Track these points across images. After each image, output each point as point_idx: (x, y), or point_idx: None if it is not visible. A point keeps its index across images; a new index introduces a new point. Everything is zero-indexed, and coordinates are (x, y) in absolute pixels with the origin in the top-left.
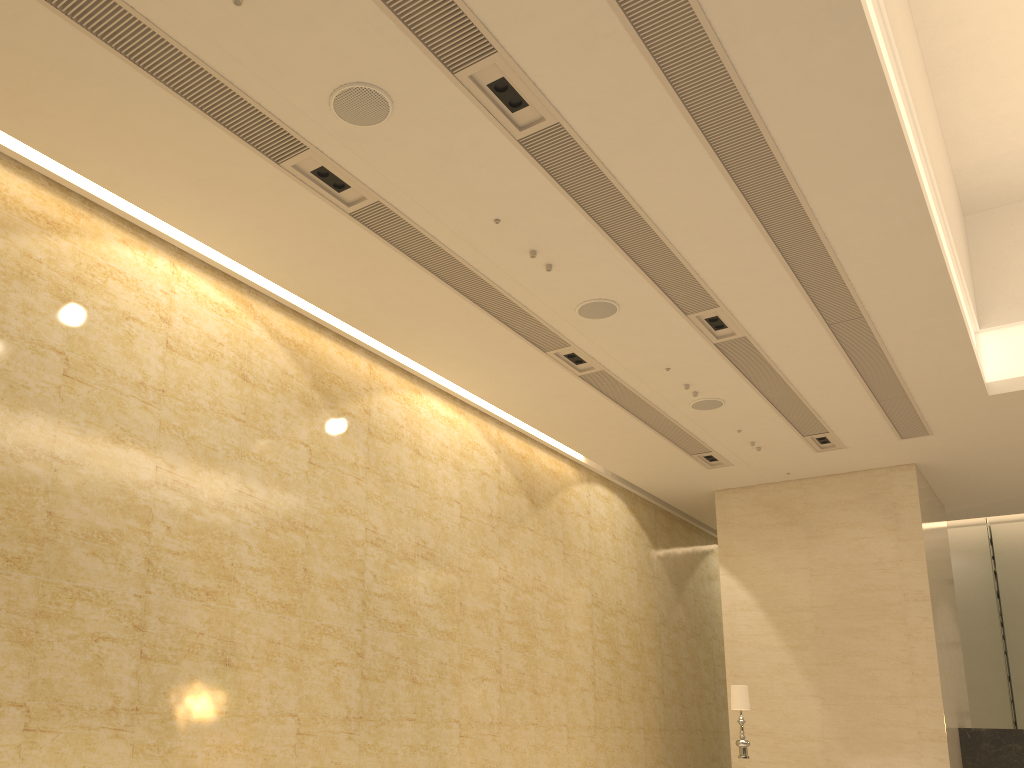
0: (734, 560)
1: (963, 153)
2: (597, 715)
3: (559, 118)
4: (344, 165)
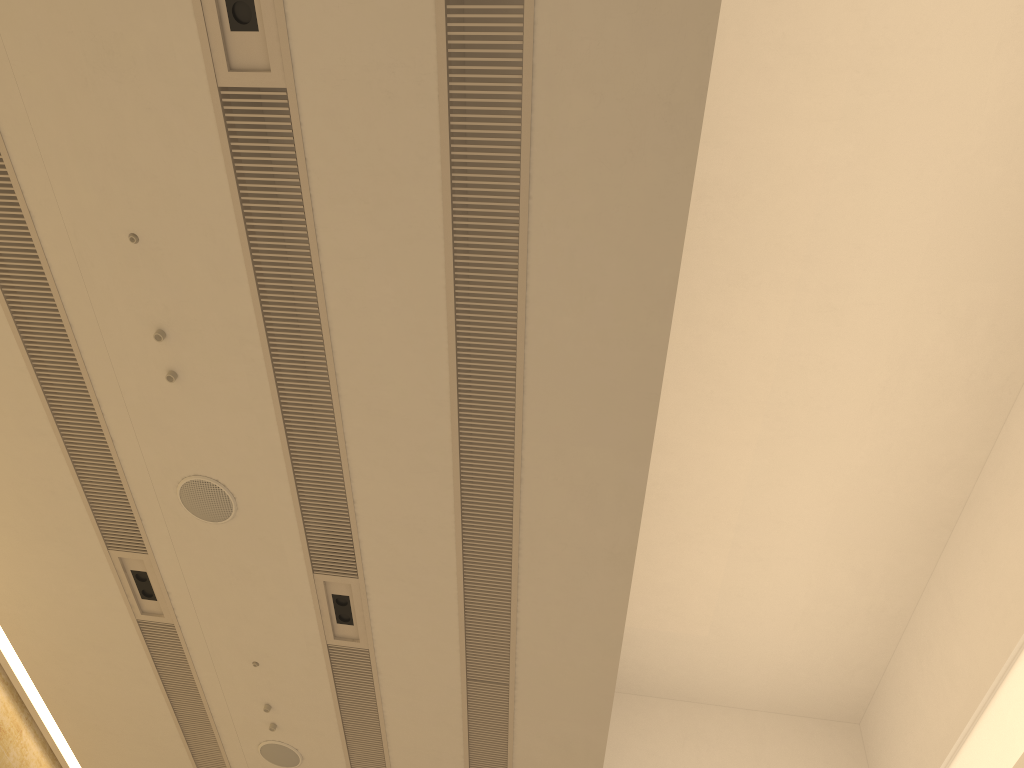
0: None
1: None
2: None
3: (289, 80)
4: None
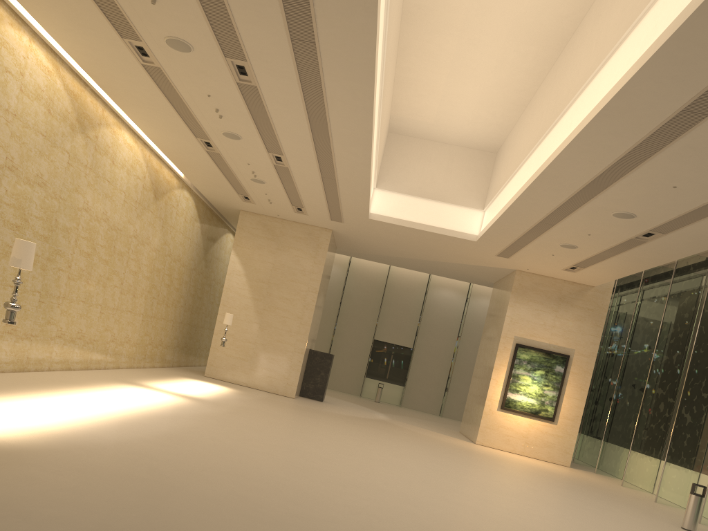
0: (240, 249)
1: (396, 112)
2: (156, 311)
3: (257, 85)
4: (154, 52)
